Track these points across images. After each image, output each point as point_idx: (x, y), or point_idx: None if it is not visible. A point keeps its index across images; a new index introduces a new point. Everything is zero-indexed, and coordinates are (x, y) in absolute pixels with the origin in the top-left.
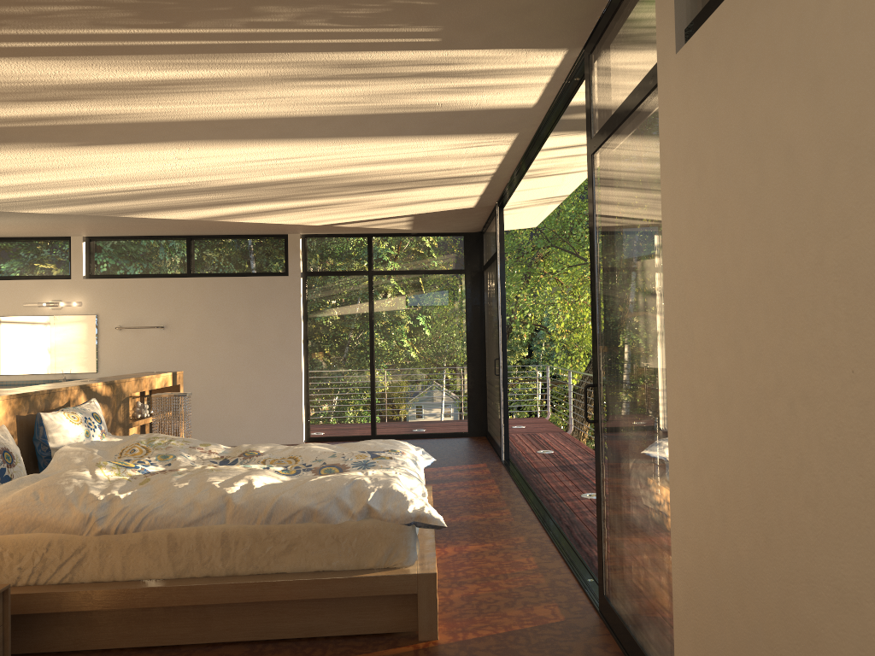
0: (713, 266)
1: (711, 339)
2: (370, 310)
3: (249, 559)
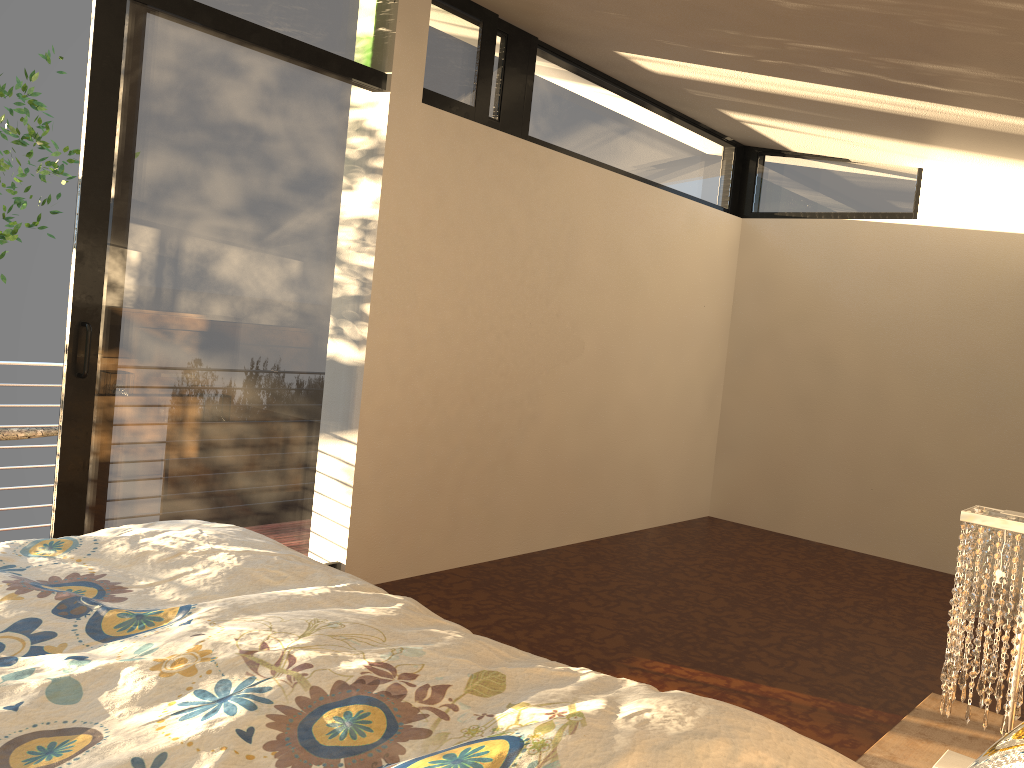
0: (446, 260)
1: (437, 301)
2: None
3: None
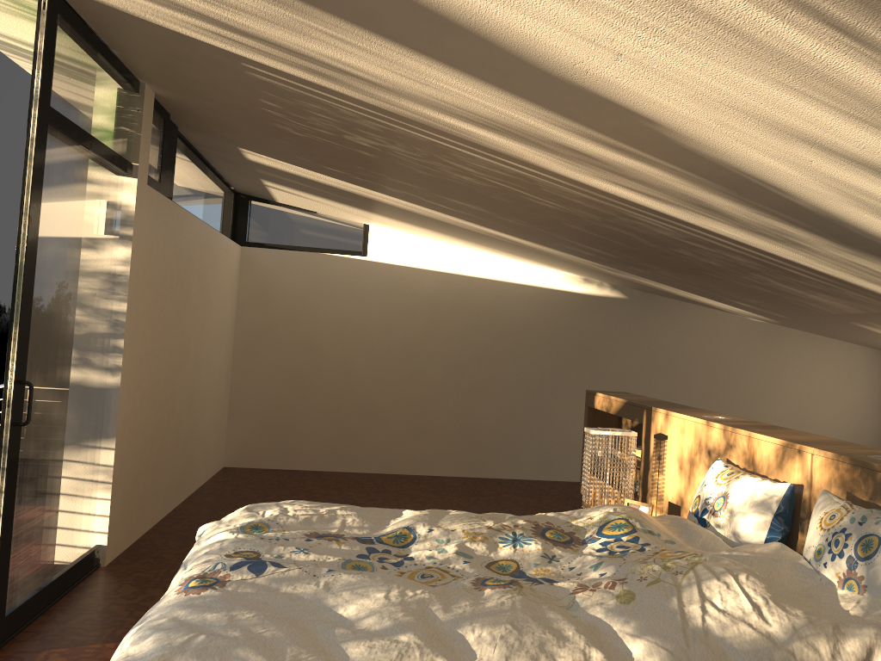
0: (150, 299)
1: (146, 331)
2: None
3: None
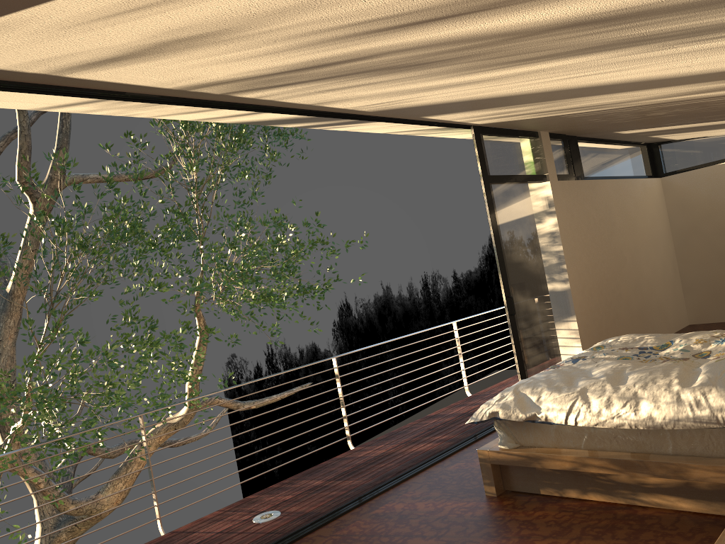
0: (579, 238)
1: (581, 256)
2: None
3: None
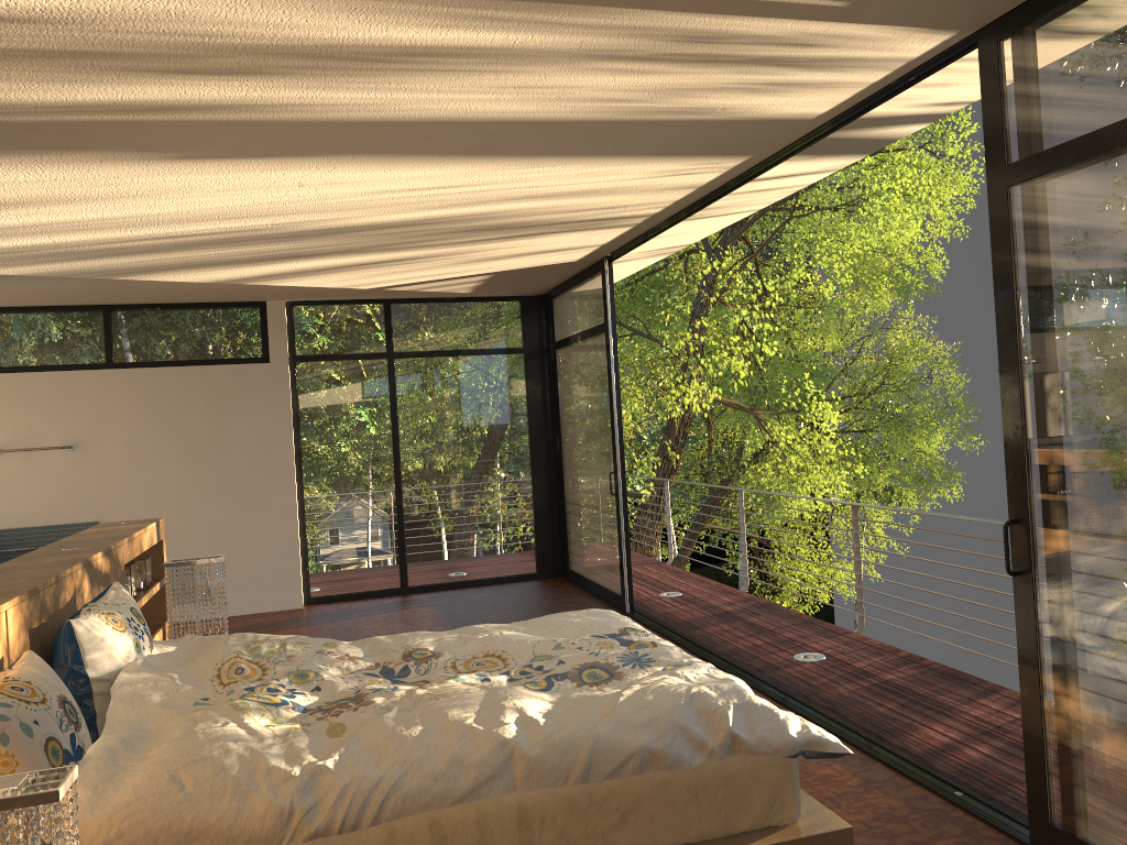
0: None
1: None
2: (392, 409)
3: (563, 844)
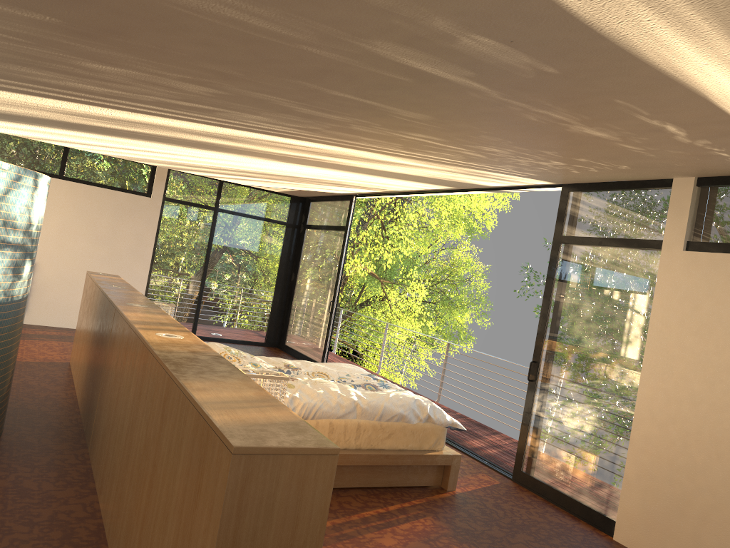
0: (697, 348)
1: (689, 375)
2: (211, 238)
3: (368, 440)
